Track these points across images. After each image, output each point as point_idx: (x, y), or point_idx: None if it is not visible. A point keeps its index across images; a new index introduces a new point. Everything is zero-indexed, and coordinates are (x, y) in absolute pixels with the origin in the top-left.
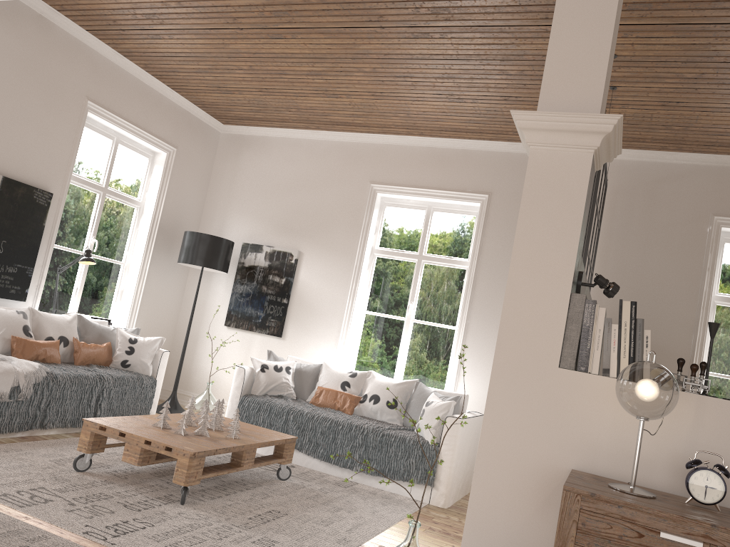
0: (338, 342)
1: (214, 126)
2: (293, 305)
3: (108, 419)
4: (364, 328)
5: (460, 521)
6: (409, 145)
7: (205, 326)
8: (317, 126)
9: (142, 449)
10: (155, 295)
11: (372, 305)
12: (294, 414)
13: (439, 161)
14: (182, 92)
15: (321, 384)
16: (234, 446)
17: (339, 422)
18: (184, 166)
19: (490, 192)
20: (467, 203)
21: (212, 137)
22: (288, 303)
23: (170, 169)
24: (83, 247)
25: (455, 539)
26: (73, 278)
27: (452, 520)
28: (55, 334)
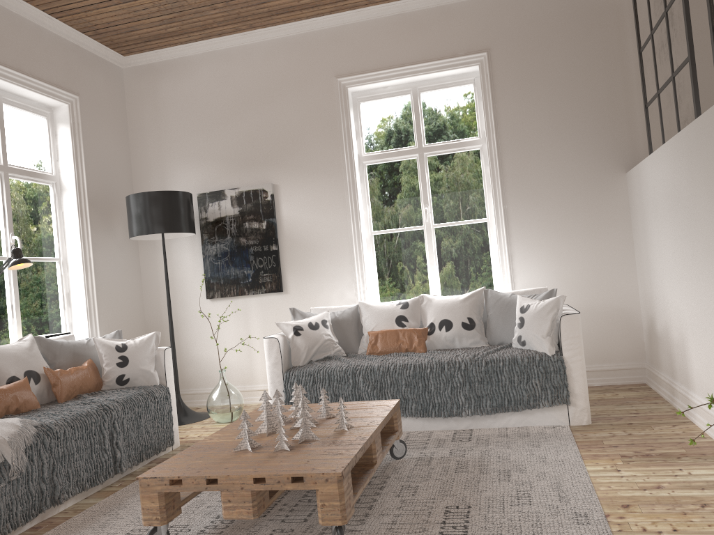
0: (356, 277)
1: (113, 61)
2: (285, 250)
3: (170, 465)
4: (377, 252)
5: (628, 433)
6: (371, 19)
7: (182, 307)
8: (250, 24)
9: (254, 493)
10: (110, 288)
11: (378, 222)
12: (363, 373)
13: (414, 28)
14: (64, 18)
15: (371, 329)
16: (365, 440)
17: (424, 365)
18: (94, 117)
19: (487, 49)
20: (461, 70)
21: (115, 76)
22: (278, 249)
23: (79, 125)
24: (1, 251)
25: (666, 459)
26: (2, 294)
27: (621, 436)
28: (17, 371)
